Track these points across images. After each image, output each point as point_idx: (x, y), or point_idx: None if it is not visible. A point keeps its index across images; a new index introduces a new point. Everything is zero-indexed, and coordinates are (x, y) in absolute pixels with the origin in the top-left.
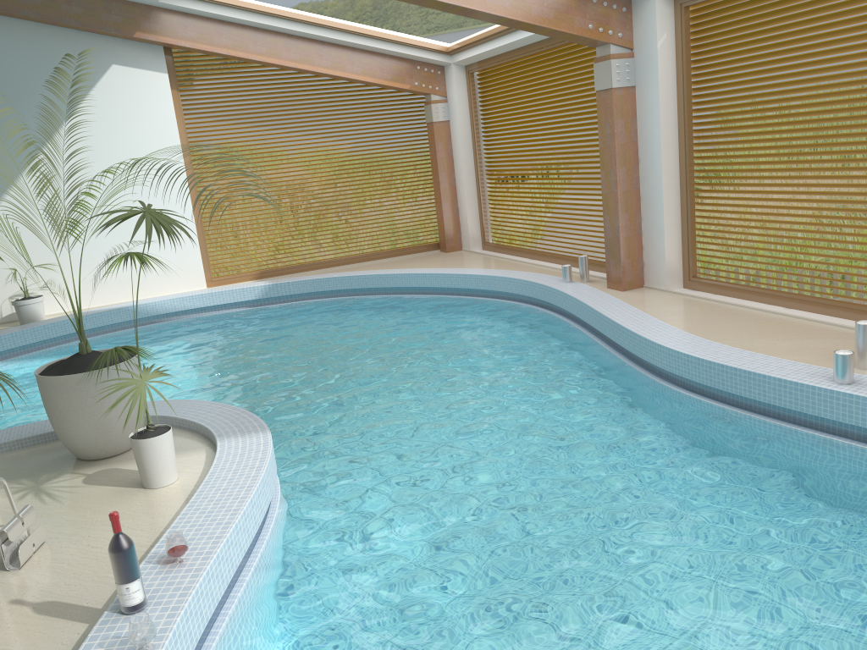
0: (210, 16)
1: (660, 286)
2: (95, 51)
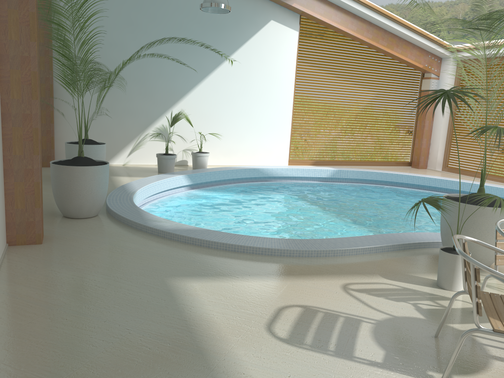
0: (334, 2)
1: None
2: (264, 10)
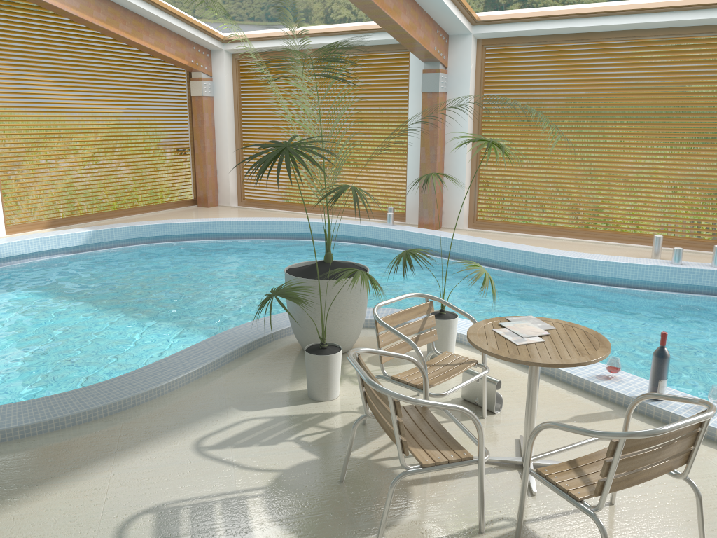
0: None
1: (457, 227)
2: None
